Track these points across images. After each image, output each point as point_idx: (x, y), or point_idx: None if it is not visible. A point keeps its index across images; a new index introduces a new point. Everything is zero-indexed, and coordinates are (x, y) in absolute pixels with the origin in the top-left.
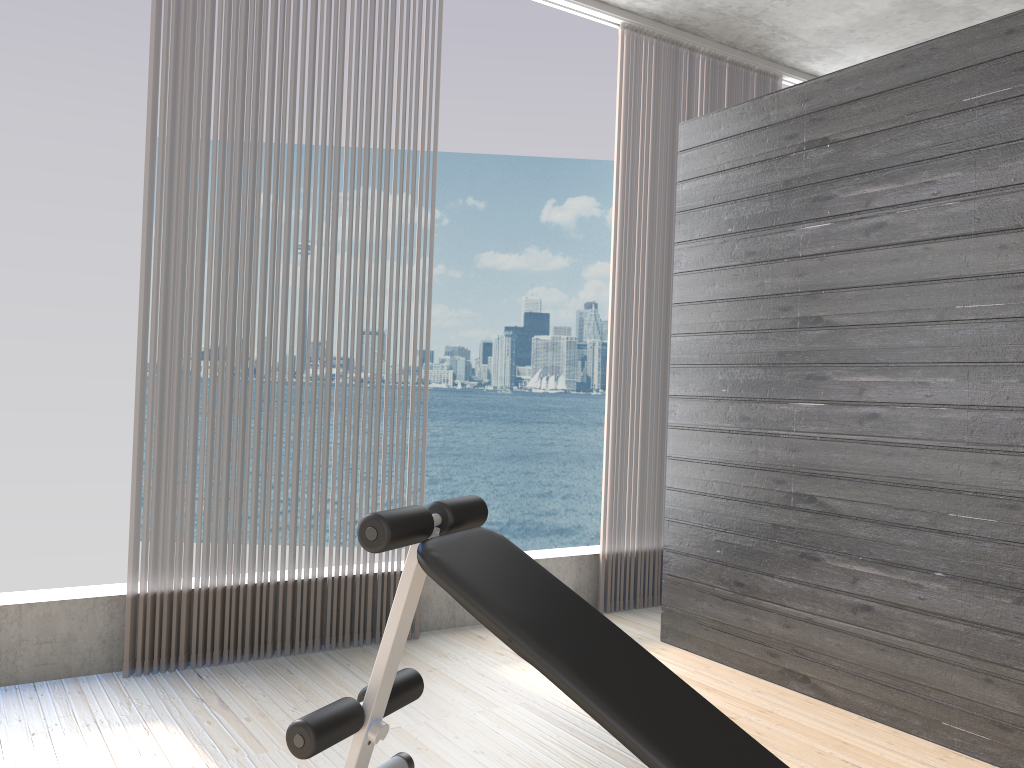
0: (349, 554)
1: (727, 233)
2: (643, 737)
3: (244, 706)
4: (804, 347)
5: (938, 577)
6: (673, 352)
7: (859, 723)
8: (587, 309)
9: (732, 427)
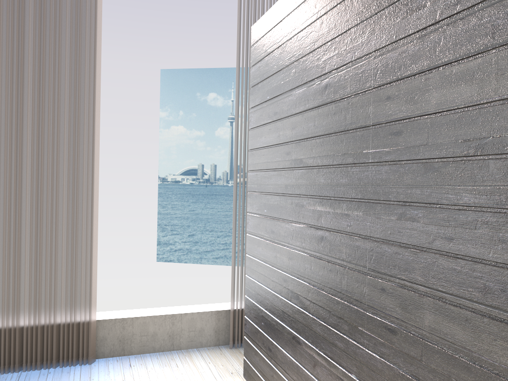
0: (38, 312)
1: (267, 99)
2: None
3: None
4: (295, 182)
5: (353, 378)
6: (248, 183)
7: None
8: None
9: (268, 237)
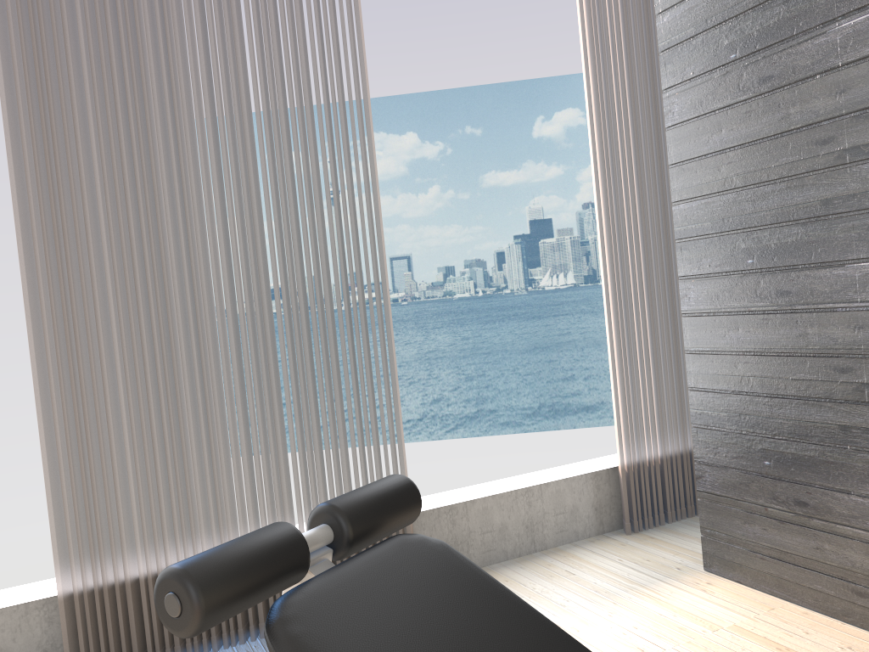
0: None
1: (730, 61)
2: None
3: None
4: (860, 187)
5: None
6: (677, 224)
7: None
8: (585, 209)
9: (767, 306)
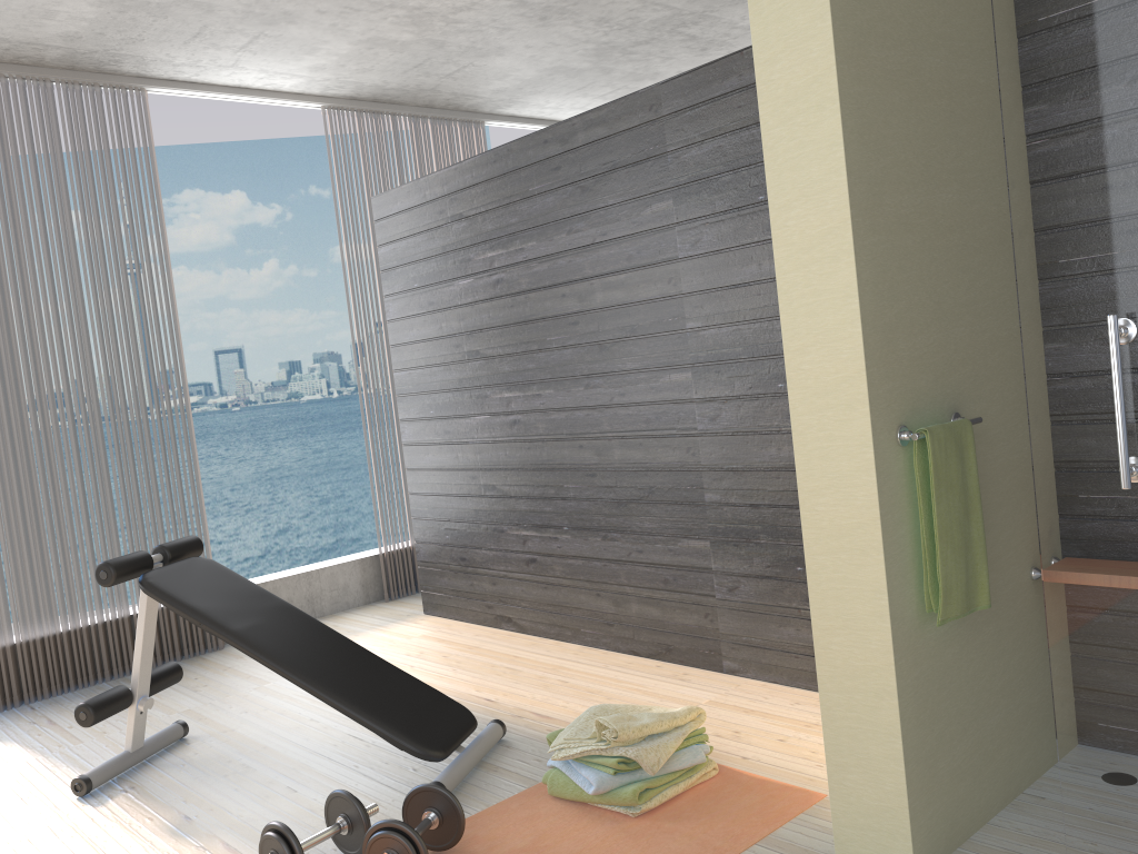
0: None
1: (415, 287)
2: (283, 664)
3: (68, 720)
4: (472, 374)
5: (565, 530)
6: (396, 384)
7: (536, 642)
8: None
9: (441, 440)
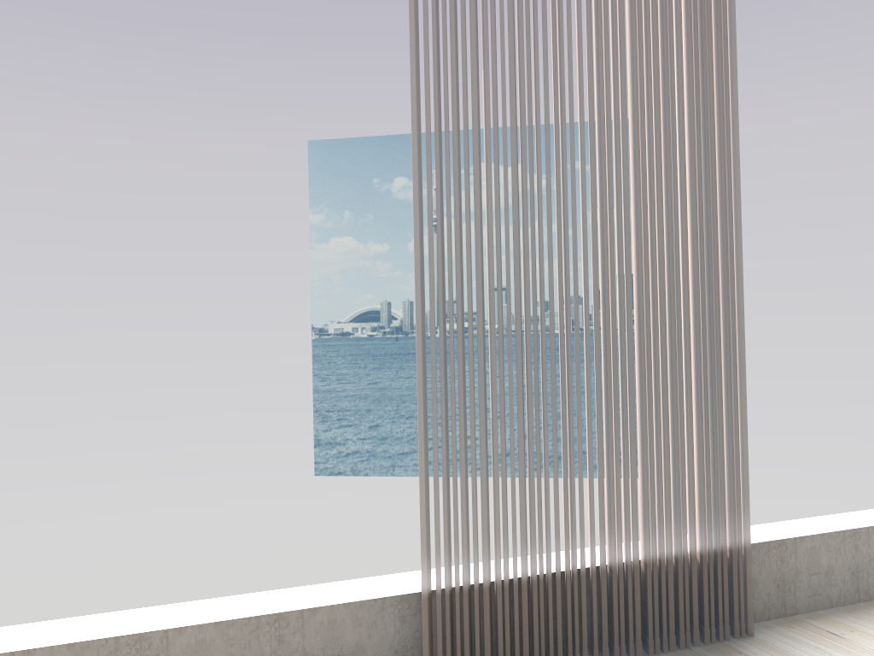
0: (668, 532)
1: None
2: None
3: None
4: None
5: None
6: None
7: None
8: None
9: None
